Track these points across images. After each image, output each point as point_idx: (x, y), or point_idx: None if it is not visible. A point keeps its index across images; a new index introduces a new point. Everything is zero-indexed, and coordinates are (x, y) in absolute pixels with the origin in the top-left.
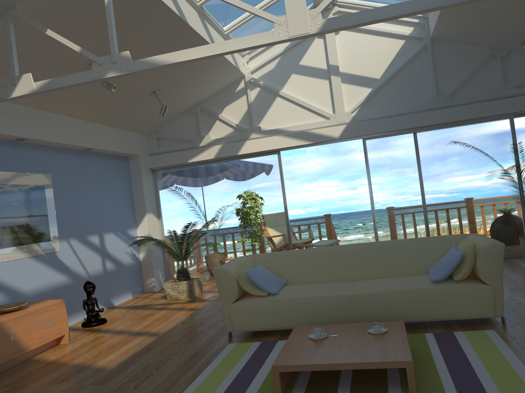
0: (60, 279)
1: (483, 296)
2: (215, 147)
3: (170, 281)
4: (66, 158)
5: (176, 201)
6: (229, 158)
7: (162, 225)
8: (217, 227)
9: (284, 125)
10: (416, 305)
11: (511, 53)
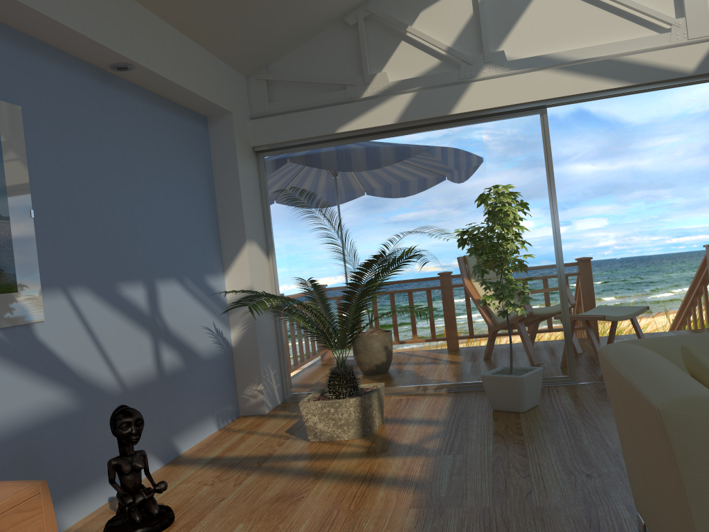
0: (44, 399)
1: None
2: (398, 99)
3: (313, 397)
4: (66, 78)
5: (306, 220)
6: (429, 124)
7: (274, 270)
8: (398, 275)
9: (557, 49)
10: None
11: None
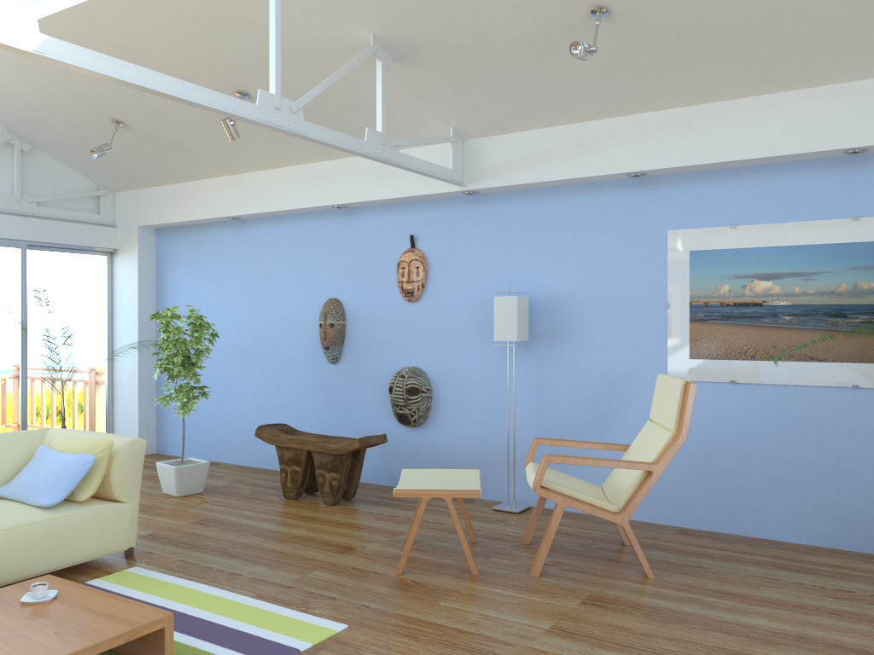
0: None
1: (119, 519)
2: None
3: None
4: None
5: None
6: None
7: None
8: None
9: None
10: (25, 551)
11: (35, 150)
